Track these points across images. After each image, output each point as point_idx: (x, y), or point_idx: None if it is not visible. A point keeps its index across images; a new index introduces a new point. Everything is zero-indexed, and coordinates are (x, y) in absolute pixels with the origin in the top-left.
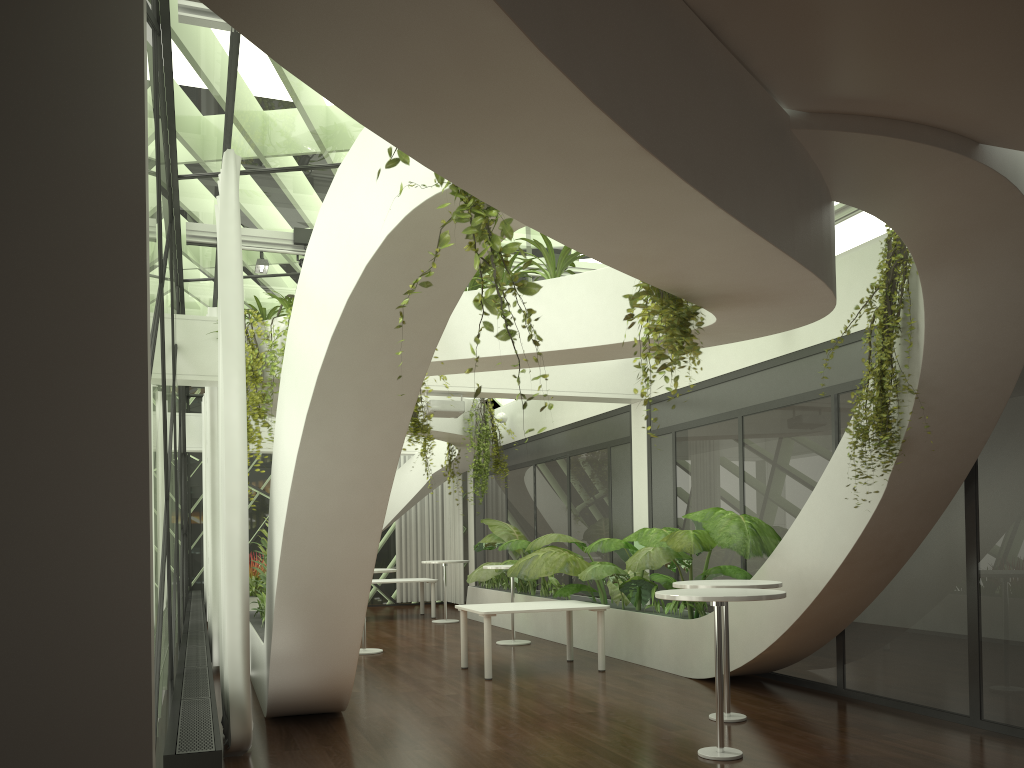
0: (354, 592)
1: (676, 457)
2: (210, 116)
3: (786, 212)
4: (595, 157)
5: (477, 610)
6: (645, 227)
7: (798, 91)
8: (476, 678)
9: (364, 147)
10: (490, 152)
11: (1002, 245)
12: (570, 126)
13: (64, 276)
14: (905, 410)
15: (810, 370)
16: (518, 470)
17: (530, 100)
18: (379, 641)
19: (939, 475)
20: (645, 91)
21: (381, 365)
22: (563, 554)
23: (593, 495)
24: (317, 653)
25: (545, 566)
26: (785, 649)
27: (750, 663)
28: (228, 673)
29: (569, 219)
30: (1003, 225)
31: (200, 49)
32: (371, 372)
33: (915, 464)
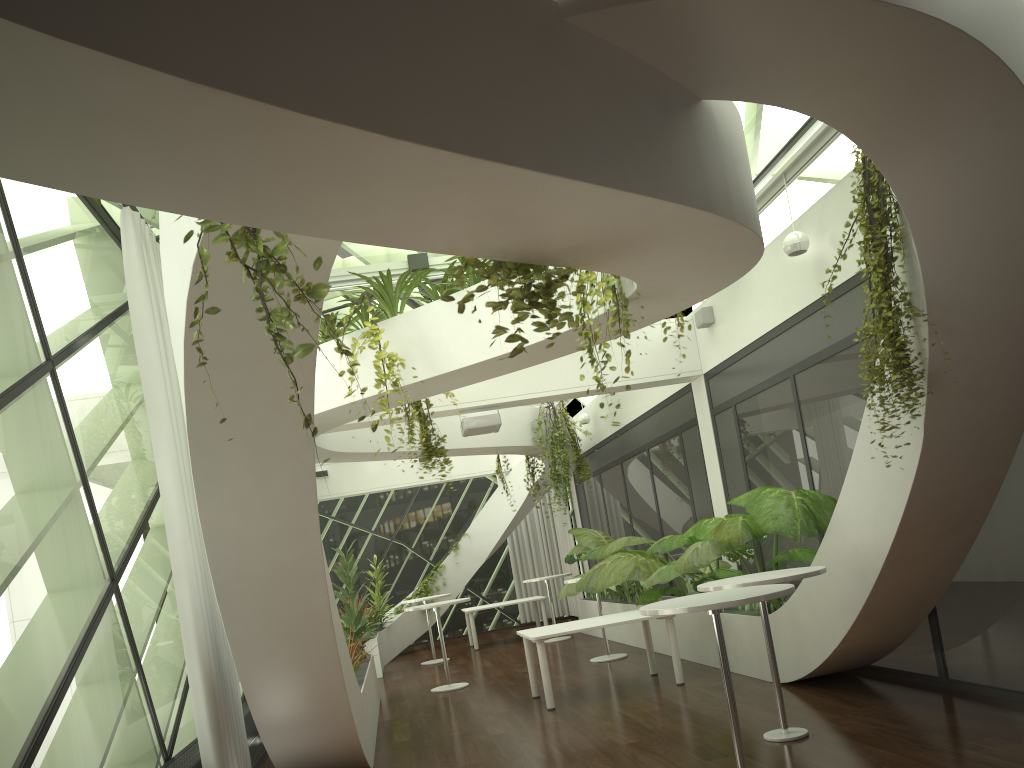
0: (320, 649)
1: (740, 433)
2: None
3: (565, 126)
4: (159, 112)
5: (529, 636)
6: (344, 187)
7: None
8: (539, 709)
9: None
10: (37, 138)
11: (968, 102)
12: (75, 78)
13: None
14: (922, 338)
15: (850, 308)
16: (609, 471)
17: None
18: (474, 672)
19: (993, 409)
20: (191, 7)
21: (256, 405)
22: (632, 559)
23: (675, 487)
24: (305, 717)
25: (613, 575)
26: (865, 641)
27: (828, 661)
28: (200, 753)
29: (241, 199)
30: (954, 75)
31: None
32: (248, 415)
33: (954, 401)
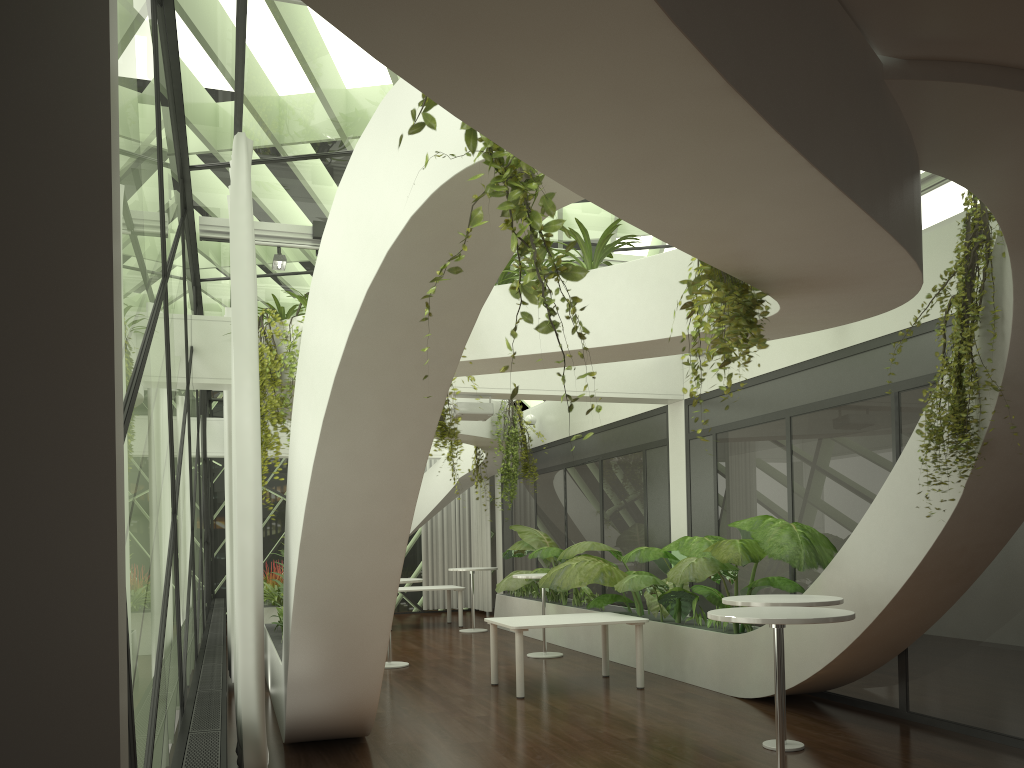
0: (377, 612)
1: (717, 460)
2: (221, 99)
3: (881, 177)
4: (667, 99)
5: (508, 624)
6: (718, 193)
7: (897, 31)
8: (507, 696)
9: (385, 119)
10: (537, 95)
11: None
12: (639, 56)
13: (9, 252)
14: (985, 409)
15: (867, 366)
16: (548, 474)
17: (591, 19)
18: (405, 653)
19: (1021, 481)
20: (731, 14)
21: (405, 364)
22: (597, 563)
23: (627, 500)
24: (338, 677)
25: (579, 576)
26: (842, 668)
27: (803, 683)
28: (241, 701)
29: (628, 184)
30: None
31: (207, 21)
32: (394, 372)
33: (995, 469)
